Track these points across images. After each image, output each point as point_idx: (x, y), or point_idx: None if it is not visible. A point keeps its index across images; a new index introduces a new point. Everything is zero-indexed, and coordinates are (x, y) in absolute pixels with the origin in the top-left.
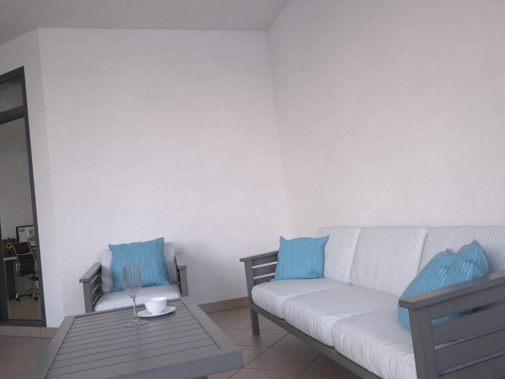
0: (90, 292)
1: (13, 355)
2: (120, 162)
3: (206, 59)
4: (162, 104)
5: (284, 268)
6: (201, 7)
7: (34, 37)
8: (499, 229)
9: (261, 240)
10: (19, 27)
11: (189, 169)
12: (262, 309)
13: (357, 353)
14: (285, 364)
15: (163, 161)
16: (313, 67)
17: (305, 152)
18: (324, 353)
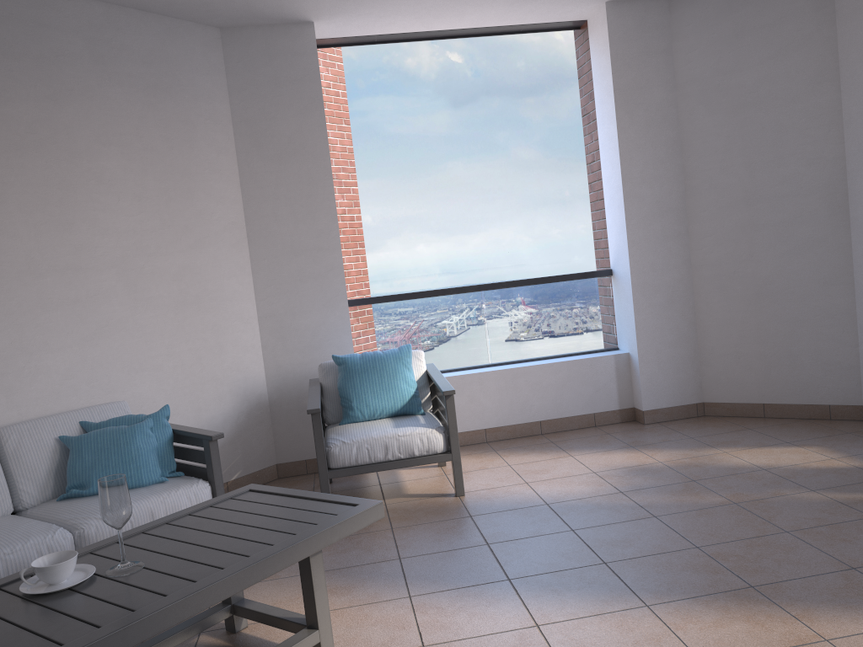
0: None
1: None
2: None
3: None
4: None
5: None
6: None
7: None
8: (98, 408)
9: None
10: None
11: None
12: None
13: (144, 521)
14: None
15: None
16: None
17: None
18: None
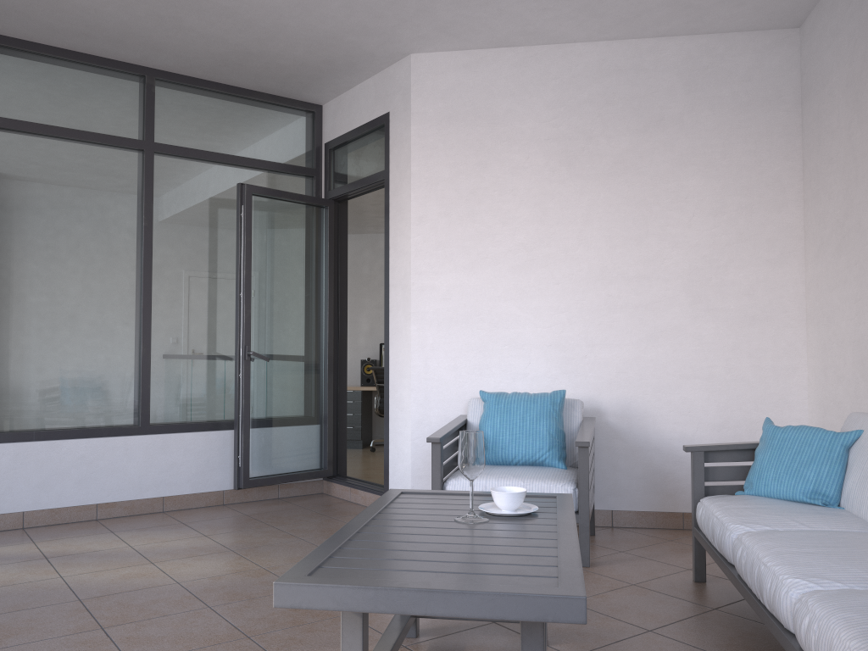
0: (441, 459)
1: (340, 527)
2: (512, 262)
3: (673, 88)
4: (588, 169)
5: (762, 477)
6: None
7: (406, 68)
8: None
9: (745, 418)
10: (386, 55)
11: (623, 280)
12: (708, 541)
13: None
14: (726, 646)
15: (580, 264)
16: None
17: (846, 263)
18: (781, 643)
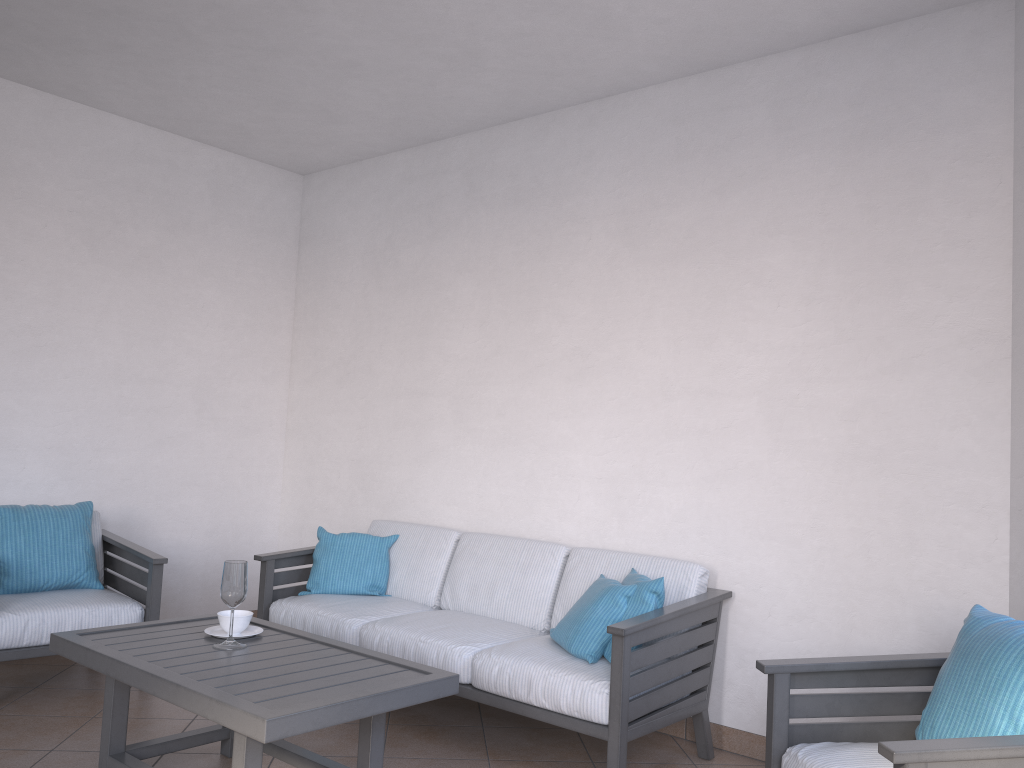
0: None
1: None
2: (13, 345)
3: (201, 196)
4: (112, 255)
5: (329, 577)
6: (236, 122)
7: None
8: (660, 560)
9: (233, 523)
10: None
11: (138, 382)
12: None
13: (521, 686)
14: None
15: (94, 359)
16: (399, 278)
17: (350, 395)
18: None
